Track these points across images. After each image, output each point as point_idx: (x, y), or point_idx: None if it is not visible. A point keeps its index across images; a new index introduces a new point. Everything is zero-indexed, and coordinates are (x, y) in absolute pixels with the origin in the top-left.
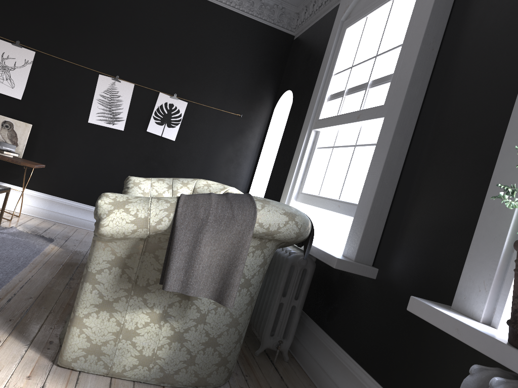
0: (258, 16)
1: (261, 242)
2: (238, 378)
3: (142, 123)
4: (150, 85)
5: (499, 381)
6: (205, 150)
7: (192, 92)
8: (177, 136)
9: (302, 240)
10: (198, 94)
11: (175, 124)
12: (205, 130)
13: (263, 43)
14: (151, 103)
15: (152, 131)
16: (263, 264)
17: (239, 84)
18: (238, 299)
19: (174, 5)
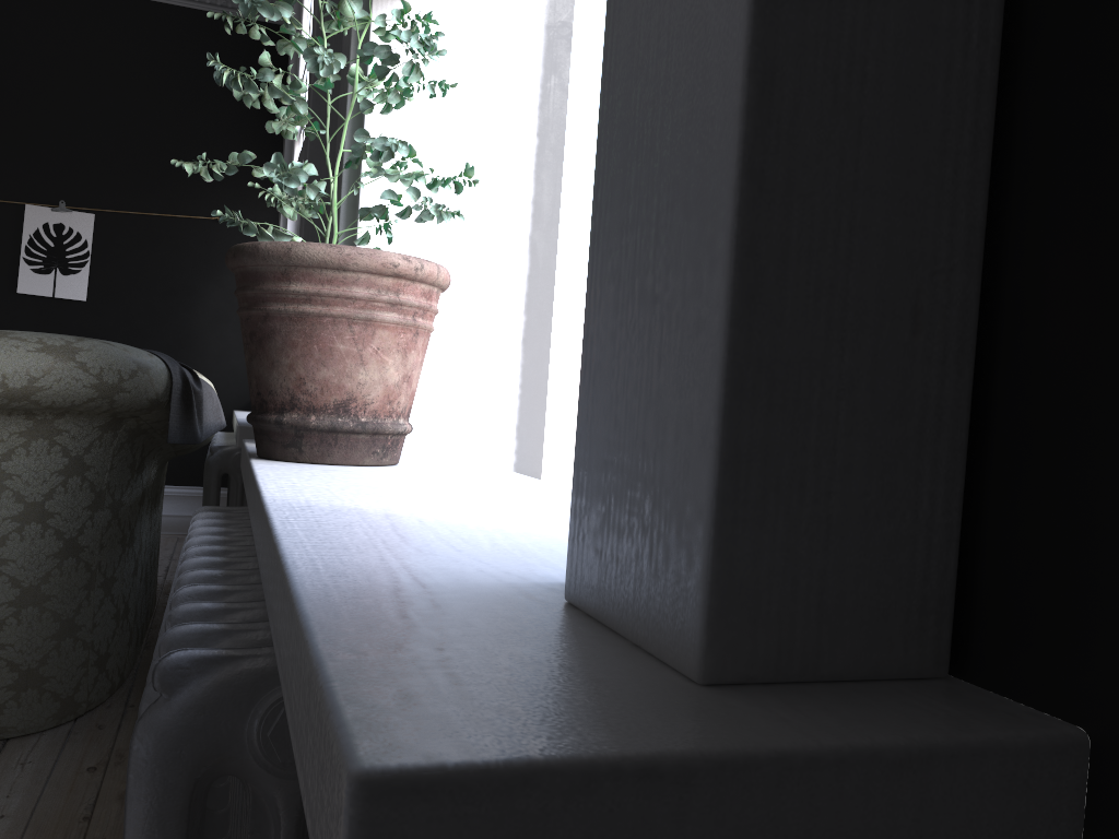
0: (205, 1)
1: (36, 423)
2: (105, 713)
3: (3, 277)
4: (0, 193)
5: (208, 518)
6: (160, 307)
7: (100, 190)
8: (90, 289)
9: (152, 405)
10: (115, 191)
11: (78, 264)
12: (149, 265)
13: (232, 56)
14: (13, 231)
15: (29, 291)
16: (74, 470)
17: (200, 152)
18: (22, 547)
19: (11, 13)
